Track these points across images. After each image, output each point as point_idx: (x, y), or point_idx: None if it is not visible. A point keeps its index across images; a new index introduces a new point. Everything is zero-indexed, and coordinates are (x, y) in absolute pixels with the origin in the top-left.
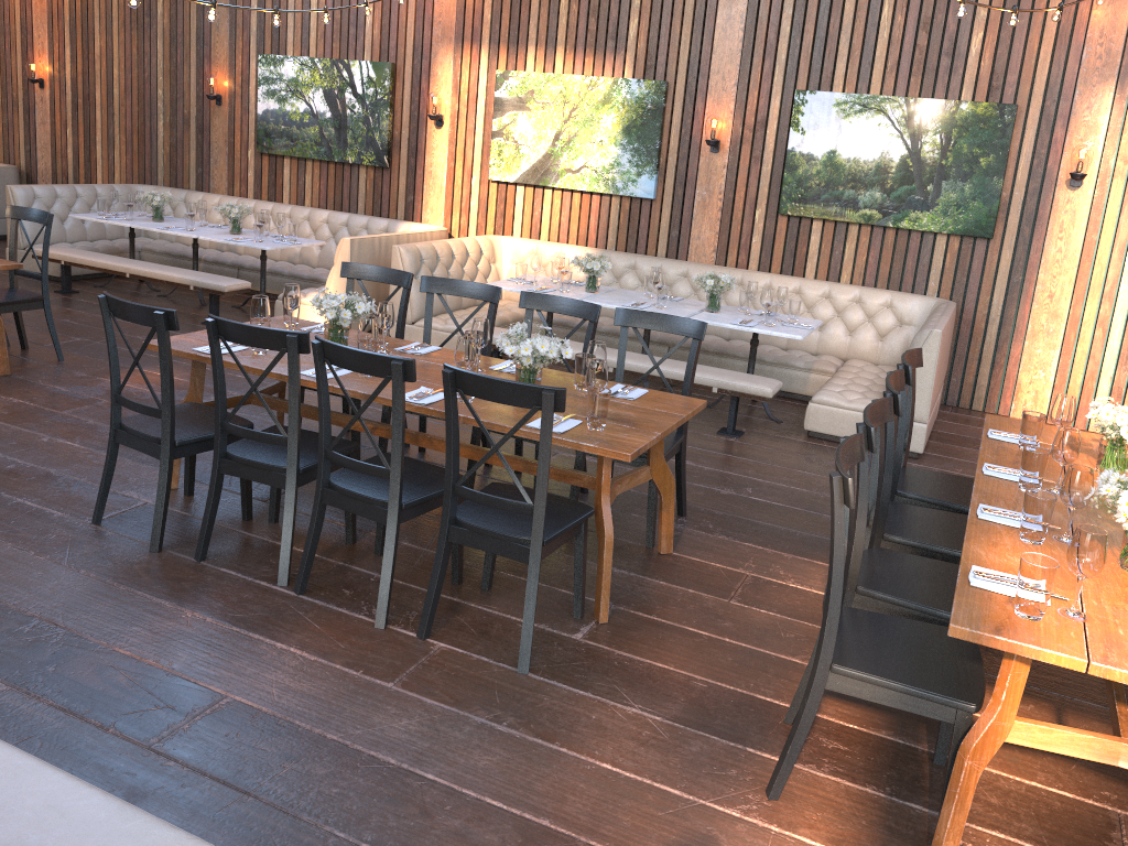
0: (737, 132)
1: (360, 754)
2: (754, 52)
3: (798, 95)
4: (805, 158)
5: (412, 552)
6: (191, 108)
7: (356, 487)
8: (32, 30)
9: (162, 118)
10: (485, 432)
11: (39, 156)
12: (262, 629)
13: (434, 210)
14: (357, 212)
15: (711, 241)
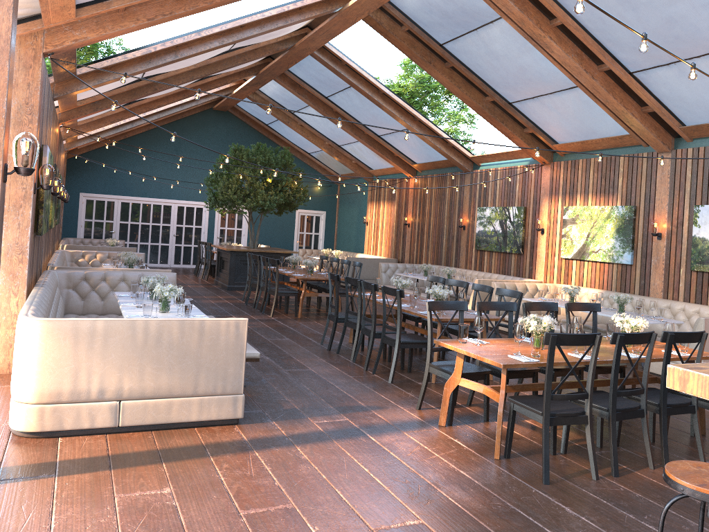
0: (669, 228)
1: (326, 381)
2: (674, 188)
3: (695, 207)
4: (701, 239)
5: (399, 363)
6: (454, 231)
7: (369, 327)
8: (407, 204)
9: (445, 236)
10: (388, 305)
11: (405, 255)
12: (334, 364)
13: (540, 273)
14: (510, 275)
15: (659, 286)
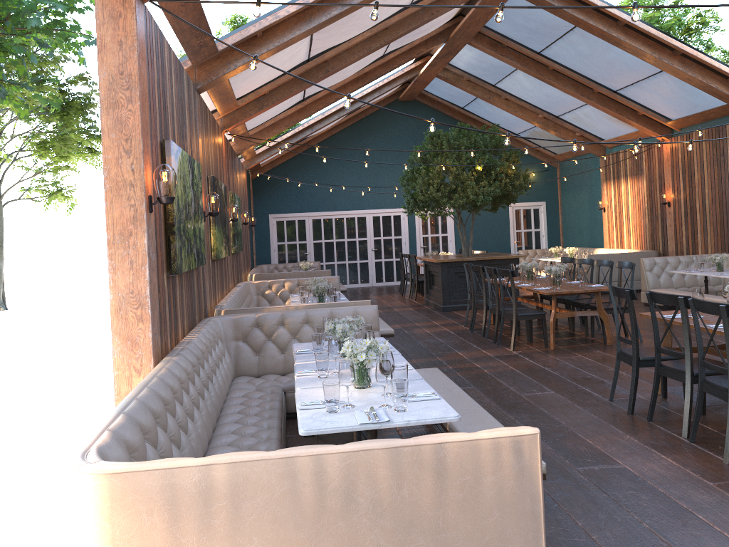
0: None
1: (669, 499)
2: None
3: None
4: None
5: None
6: None
7: (717, 382)
8: (663, 176)
9: None
10: None
11: (668, 244)
12: (659, 449)
13: None
14: None
15: None
